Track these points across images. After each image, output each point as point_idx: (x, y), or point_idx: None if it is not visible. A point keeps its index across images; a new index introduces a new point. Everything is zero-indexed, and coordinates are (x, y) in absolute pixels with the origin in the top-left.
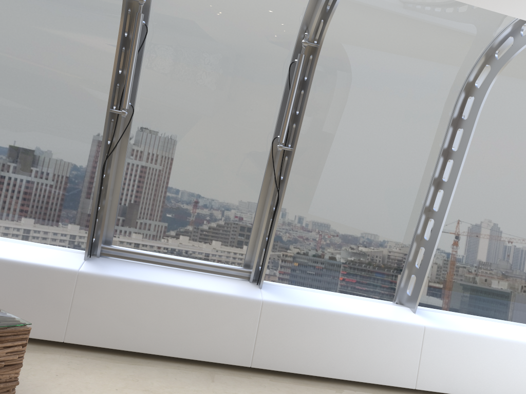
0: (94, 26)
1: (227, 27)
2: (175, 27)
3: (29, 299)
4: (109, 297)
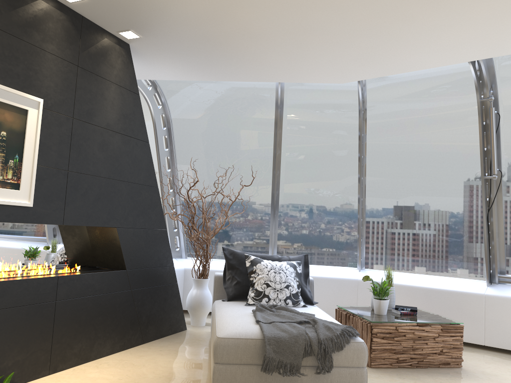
0: (460, 123)
1: None
2: None
3: (454, 314)
4: None
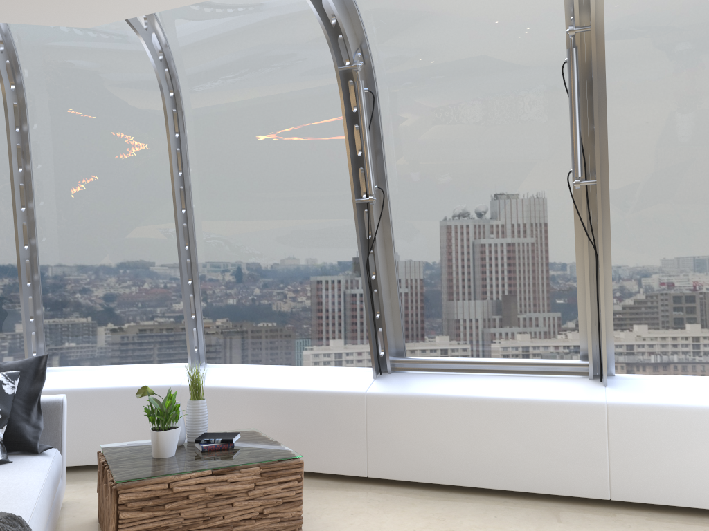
0: (324, 112)
1: (468, 53)
2: (408, 79)
3: (323, 430)
4: (404, 420)
